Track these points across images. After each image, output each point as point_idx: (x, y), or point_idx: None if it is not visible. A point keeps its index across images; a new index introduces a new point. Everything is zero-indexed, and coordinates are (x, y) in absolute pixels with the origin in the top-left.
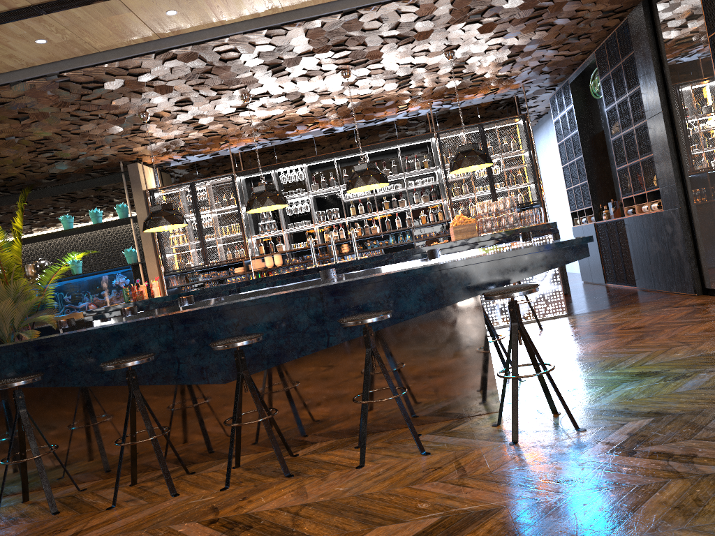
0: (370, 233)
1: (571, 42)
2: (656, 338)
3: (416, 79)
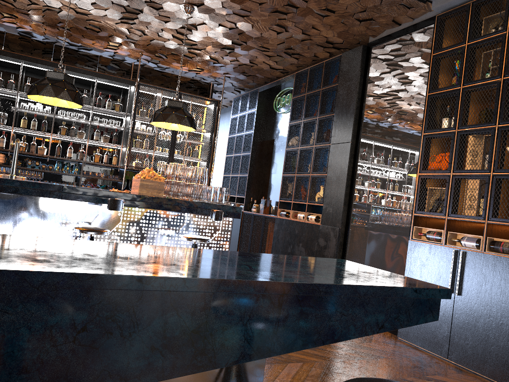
0: (35, 152)
1: (284, 56)
2: (349, 378)
3: (143, 19)
